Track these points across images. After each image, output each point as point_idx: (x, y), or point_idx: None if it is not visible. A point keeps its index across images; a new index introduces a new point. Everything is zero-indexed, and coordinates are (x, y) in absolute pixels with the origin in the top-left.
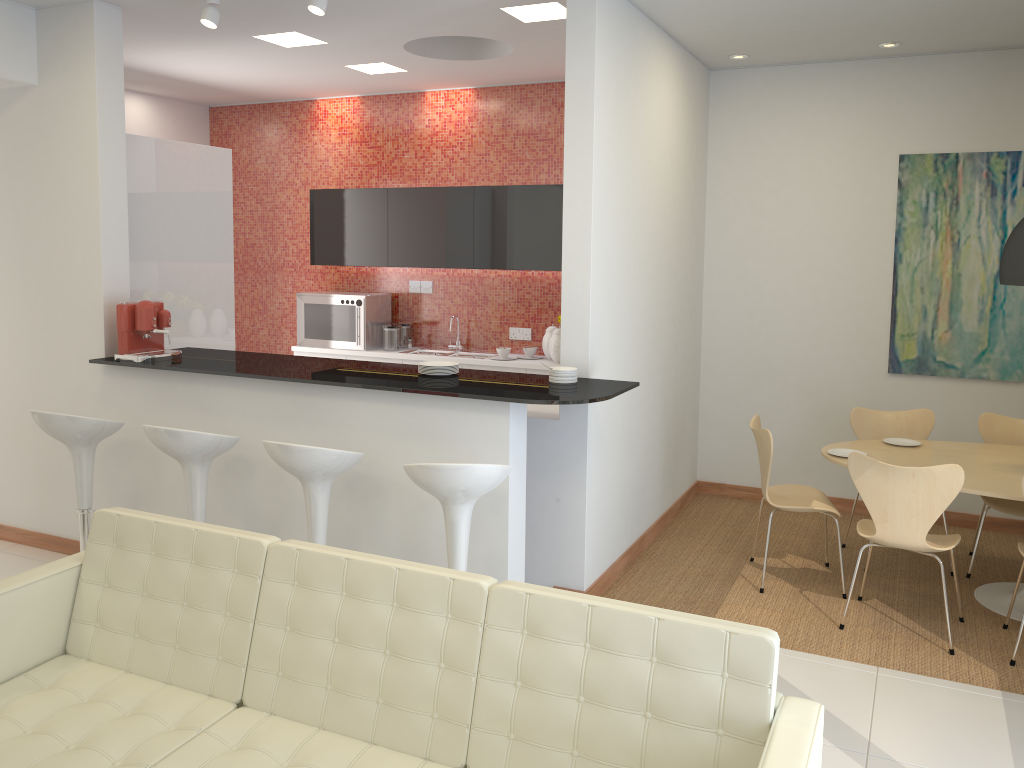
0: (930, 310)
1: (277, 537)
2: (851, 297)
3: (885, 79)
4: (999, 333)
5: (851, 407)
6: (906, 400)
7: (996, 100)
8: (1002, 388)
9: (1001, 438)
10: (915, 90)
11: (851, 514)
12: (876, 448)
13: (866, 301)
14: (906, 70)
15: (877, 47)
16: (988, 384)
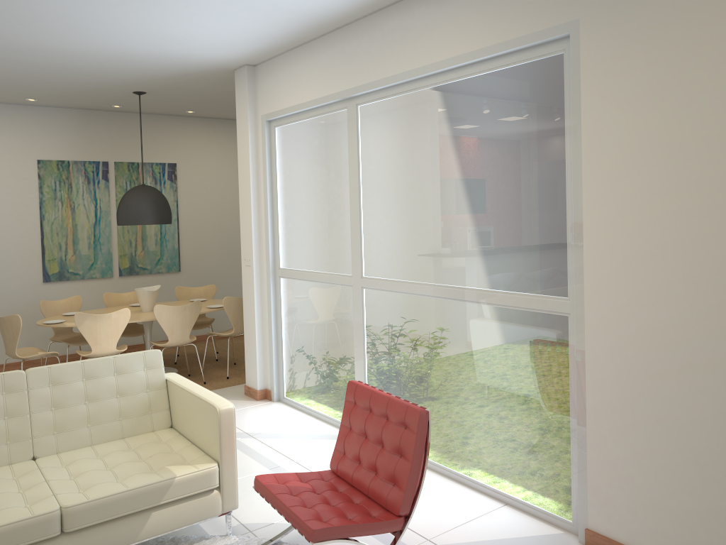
0: (63, 245)
1: None
2: (17, 241)
3: (25, 117)
4: (99, 253)
5: (23, 306)
6: (55, 296)
7: (85, 135)
8: (103, 281)
9: (115, 304)
10: (42, 125)
11: (46, 361)
12: (64, 318)
13: (26, 243)
14: (36, 113)
15: (24, 99)
16: (96, 280)
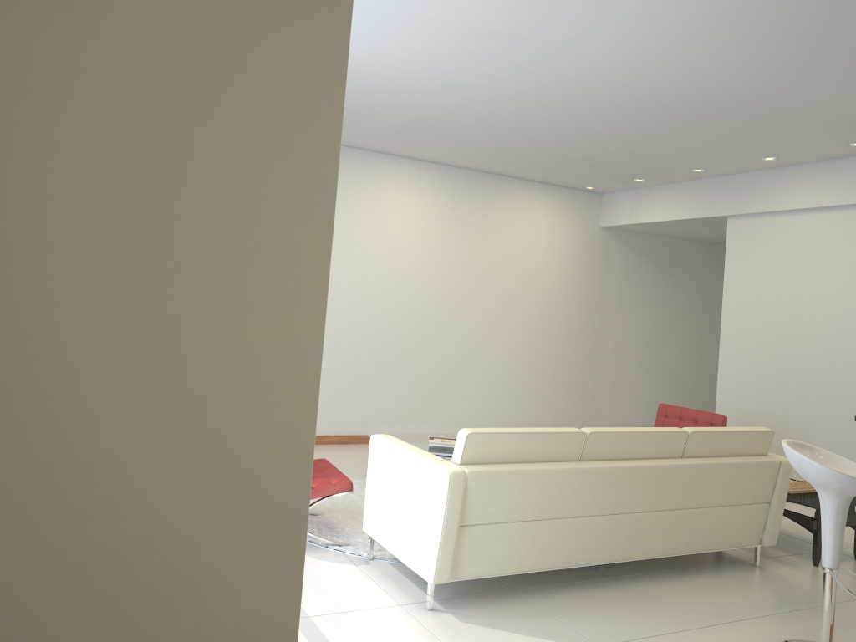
0: None
1: (691, 430)
2: None
3: None
4: None
5: None
6: None
7: None
8: None
9: None
10: None
11: None
12: None
13: None
14: None
15: None
16: None
